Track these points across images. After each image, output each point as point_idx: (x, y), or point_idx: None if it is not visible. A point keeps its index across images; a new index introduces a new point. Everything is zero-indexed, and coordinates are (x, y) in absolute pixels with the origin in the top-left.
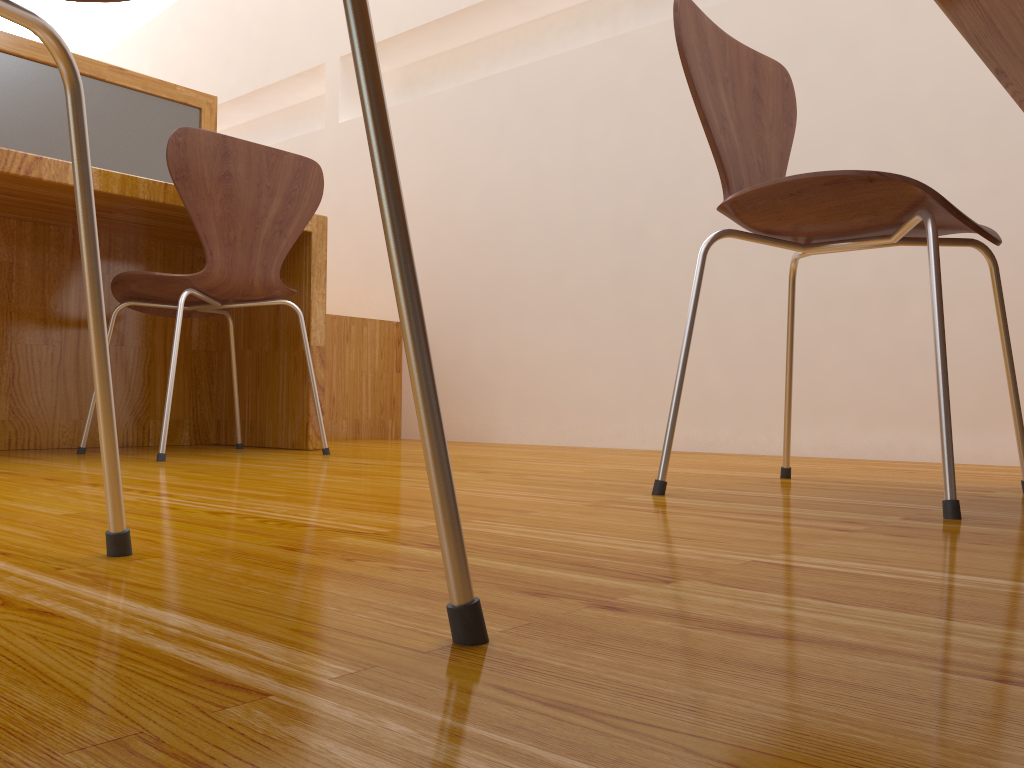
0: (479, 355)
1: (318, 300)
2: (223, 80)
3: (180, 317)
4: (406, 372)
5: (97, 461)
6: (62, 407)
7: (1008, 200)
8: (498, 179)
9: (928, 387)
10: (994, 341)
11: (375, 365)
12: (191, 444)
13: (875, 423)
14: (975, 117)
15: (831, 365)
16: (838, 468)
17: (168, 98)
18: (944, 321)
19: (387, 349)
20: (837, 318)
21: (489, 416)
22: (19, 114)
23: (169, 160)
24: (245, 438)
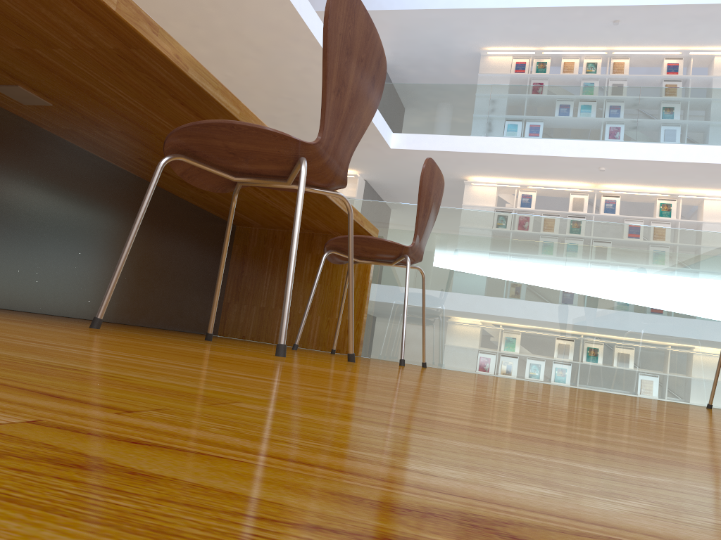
0: None
1: None
2: None
3: None
4: None
5: None
6: None
7: None
8: None
9: None
10: None
11: None
12: None
13: None
14: None
15: None
16: None
17: None
18: None
19: None
20: None
21: None
22: None
23: None
24: None
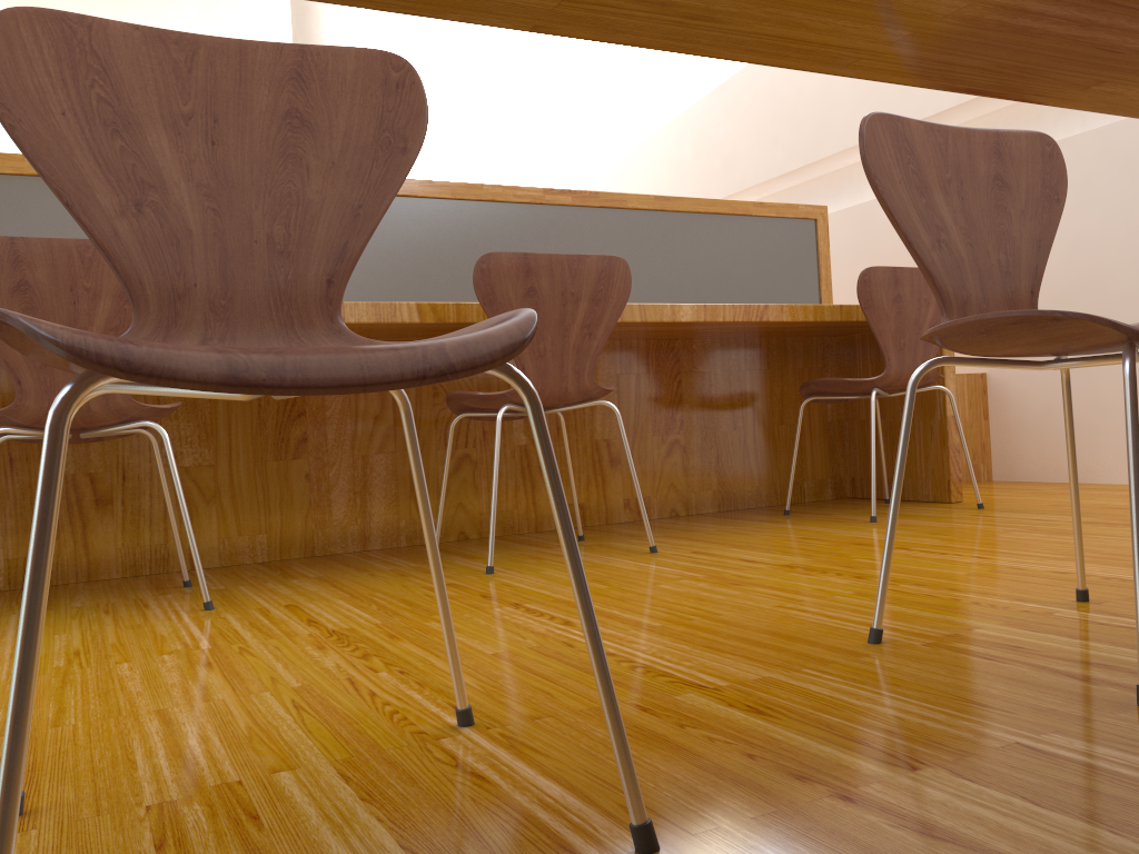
0: (1076, 401)
1: (949, 377)
2: (770, 157)
3: (873, 412)
4: (993, 419)
5: (827, 523)
6: (748, 477)
7: None
8: (1086, 235)
9: None
10: None
11: (965, 415)
12: (833, 498)
13: None
14: None
15: None
16: None
17: (793, 217)
18: None
19: (974, 399)
20: None
21: (1091, 458)
22: (701, 257)
23: (859, 295)
24: (882, 493)
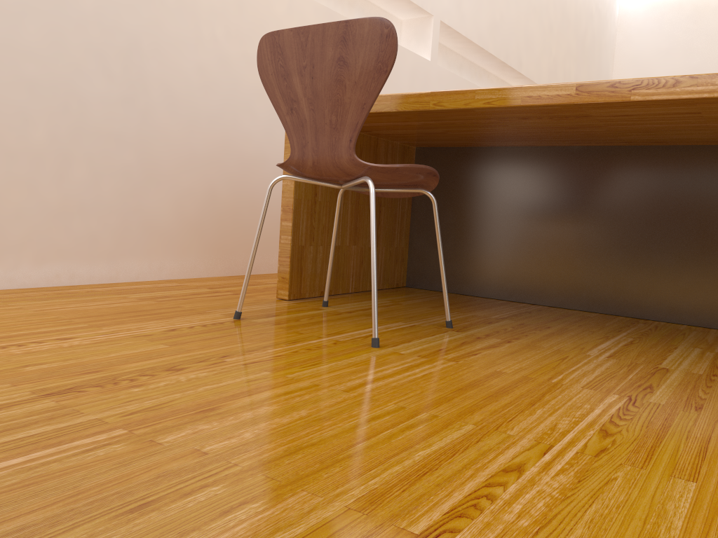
0: None
1: None
2: None
3: None
4: None
5: None
6: None
7: (133, 109)
8: None
9: (84, 231)
10: (123, 201)
11: None
12: None
13: (47, 258)
14: (118, 44)
15: (12, 210)
16: (142, 302)
17: None
18: (95, 184)
19: None
20: (18, 170)
21: None
22: None
23: None
24: None
